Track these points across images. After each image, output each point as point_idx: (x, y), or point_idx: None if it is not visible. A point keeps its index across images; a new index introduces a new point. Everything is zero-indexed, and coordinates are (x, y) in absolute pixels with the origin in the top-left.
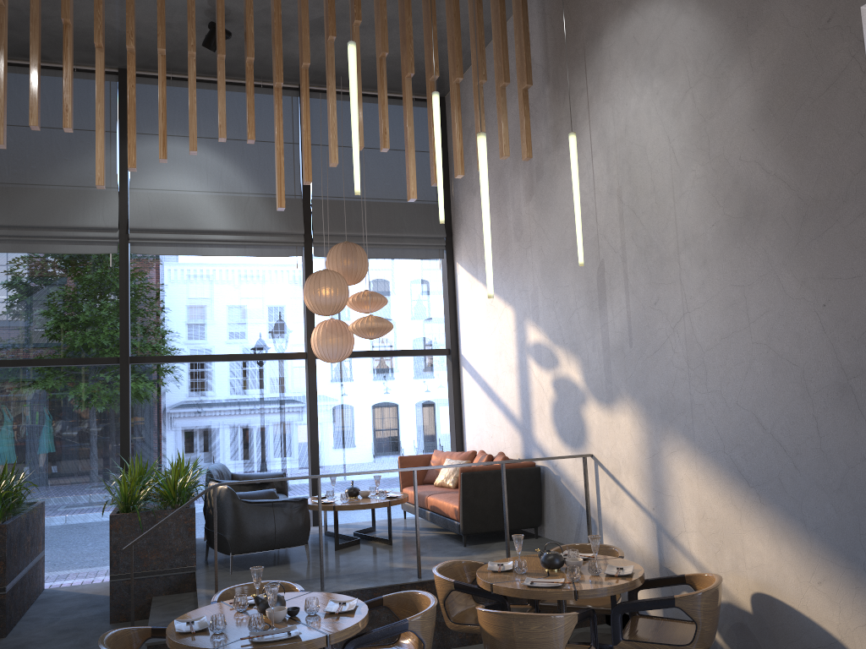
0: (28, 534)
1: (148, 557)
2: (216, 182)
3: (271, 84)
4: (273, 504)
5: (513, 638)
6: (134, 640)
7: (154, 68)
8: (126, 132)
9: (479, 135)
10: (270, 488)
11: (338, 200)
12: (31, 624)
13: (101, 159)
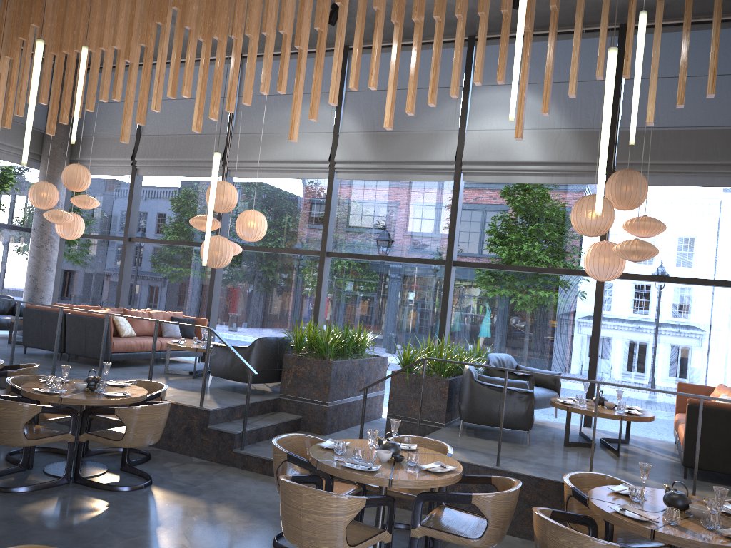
0: (361, 375)
1: (412, 407)
2: (534, 120)
3: (592, 29)
4: (501, 389)
5: (546, 543)
6: (311, 445)
7: (493, 31)
8: (468, 86)
9: (609, 50)
10: (529, 380)
11: (646, 130)
12: (346, 433)
13: (389, 107)
